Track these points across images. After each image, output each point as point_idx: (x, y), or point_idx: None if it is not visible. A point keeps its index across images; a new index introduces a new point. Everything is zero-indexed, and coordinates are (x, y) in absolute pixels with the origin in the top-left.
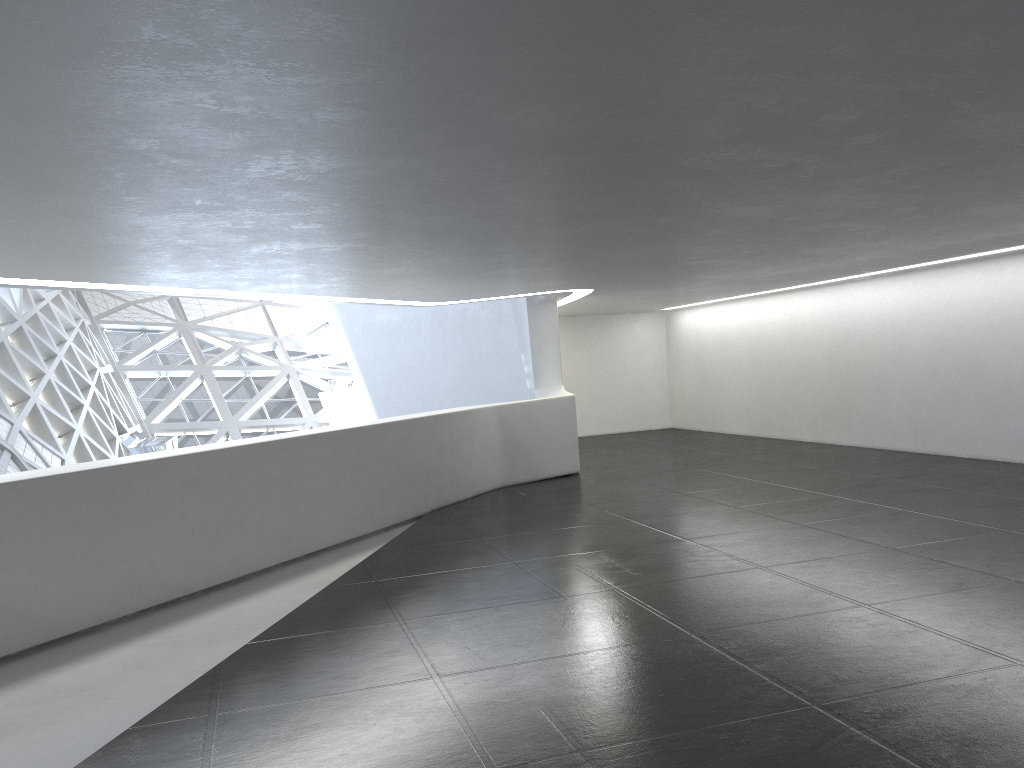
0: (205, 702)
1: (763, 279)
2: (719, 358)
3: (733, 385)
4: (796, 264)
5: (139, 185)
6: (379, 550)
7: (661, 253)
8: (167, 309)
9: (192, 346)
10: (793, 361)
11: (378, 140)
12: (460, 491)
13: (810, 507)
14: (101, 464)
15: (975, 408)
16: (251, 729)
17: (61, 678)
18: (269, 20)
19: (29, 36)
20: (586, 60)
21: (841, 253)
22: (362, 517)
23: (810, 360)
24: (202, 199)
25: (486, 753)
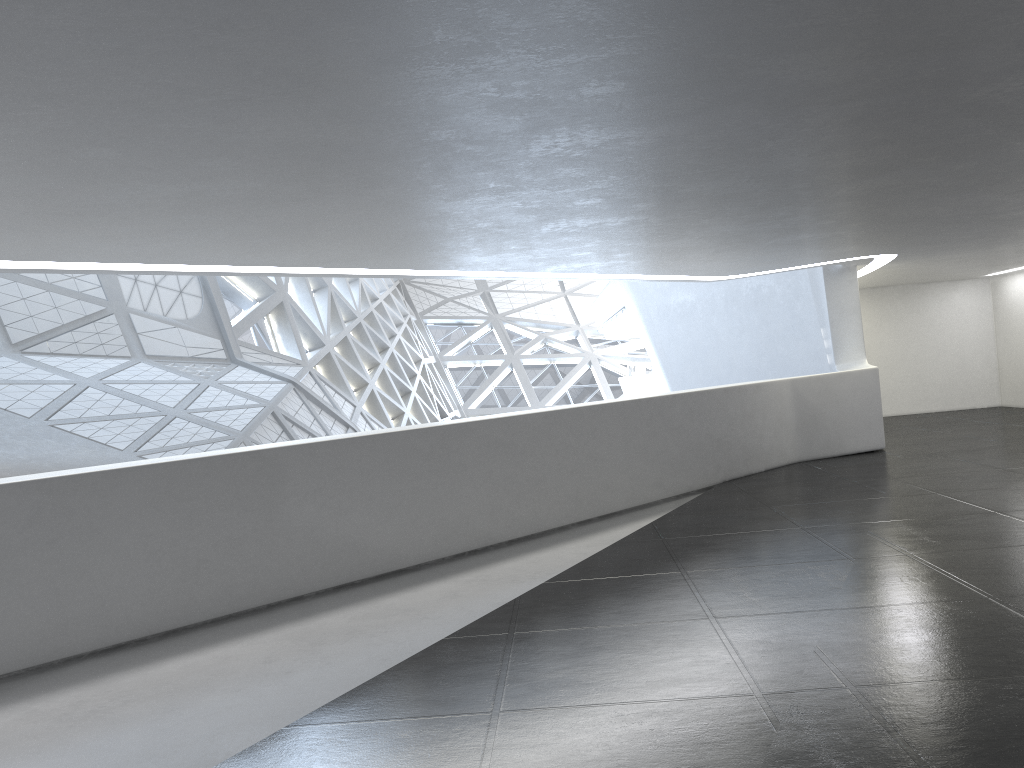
0: (505, 624)
1: None
2: None
3: None
4: None
5: (442, 173)
6: (668, 514)
7: (967, 206)
8: (480, 303)
9: (502, 337)
10: None
11: (641, 109)
12: (752, 464)
13: None
14: (421, 426)
15: None
16: (543, 646)
17: (392, 601)
18: (532, 10)
19: (353, 52)
20: (830, 4)
21: None
22: (652, 484)
23: None
24: (494, 182)
25: (753, 681)
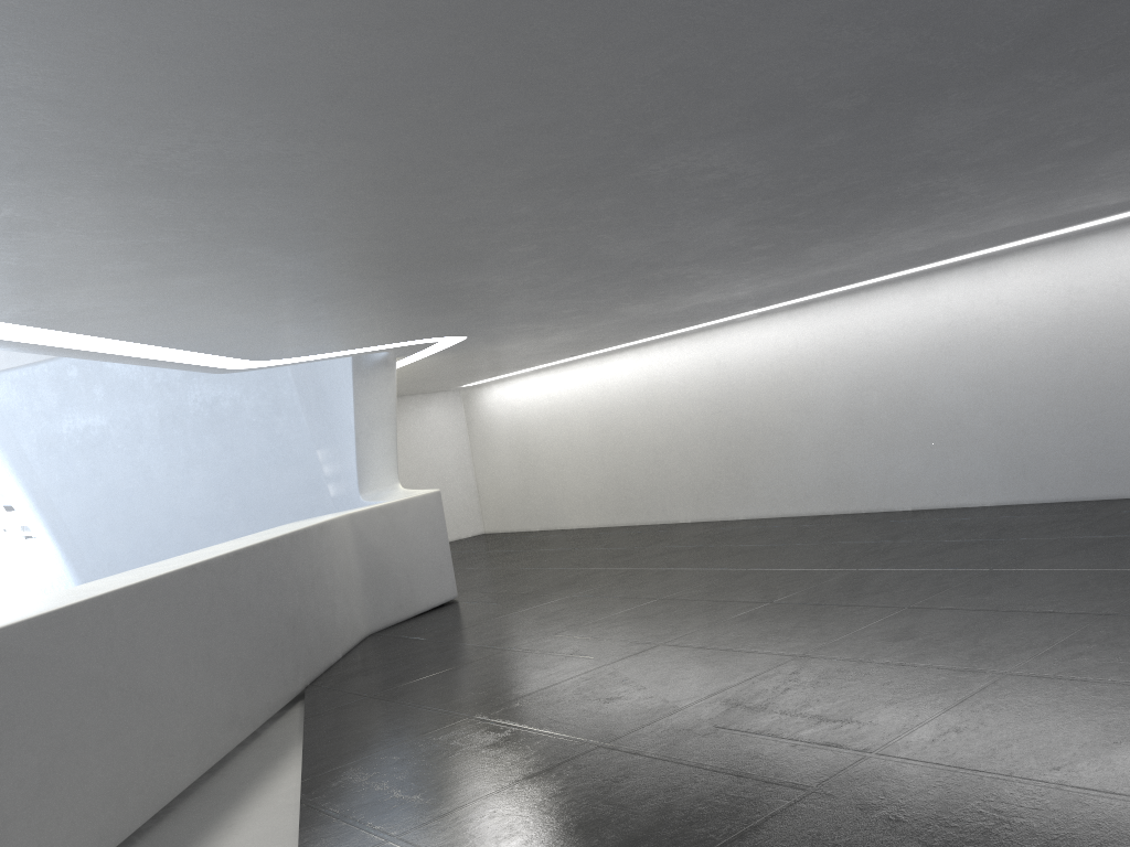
0: None
1: (667, 316)
2: (549, 437)
3: (573, 468)
4: (753, 281)
5: None
6: (307, 774)
7: (674, 244)
8: None
9: None
10: (658, 428)
11: None
12: (330, 650)
13: (870, 586)
14: None
15: (916, 451)
16: None
17: None
18: None
19: None
20: None
21: (833, 256)
22: (226, 721)
23: (682, 423)
24: None
25: None
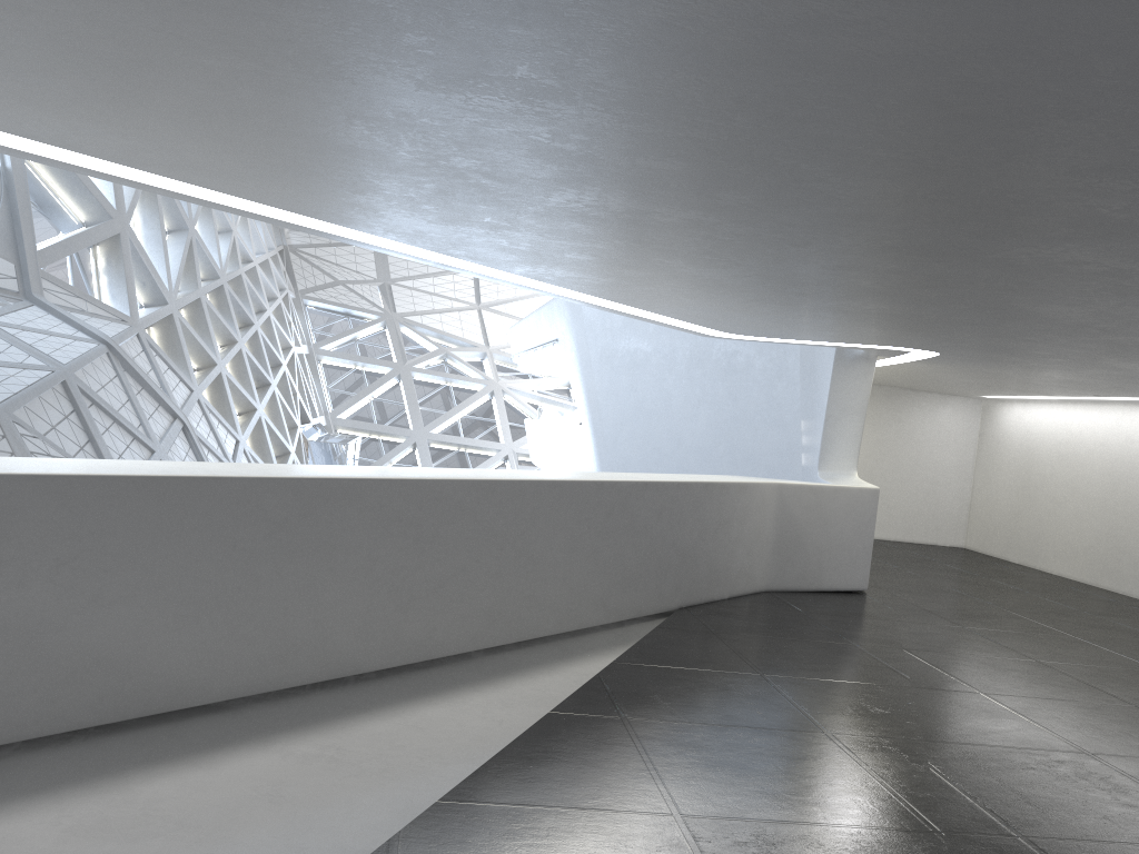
0: None
1: None
2: (1055, 473)
3: (1070, 512)
4: None
5: (439, 3)
6: (618, 660)
7: (1111, 315)
8: (376, 296)
9: (395, 341)
10: None
11: None
12: (716, 588)
13: None
14: (278, 472)
15: None
16: None
17: (161, 791)
18: None
19: None
20: None
21: None
22: (594, 603)
23: None
24: (530, 64)
25: None
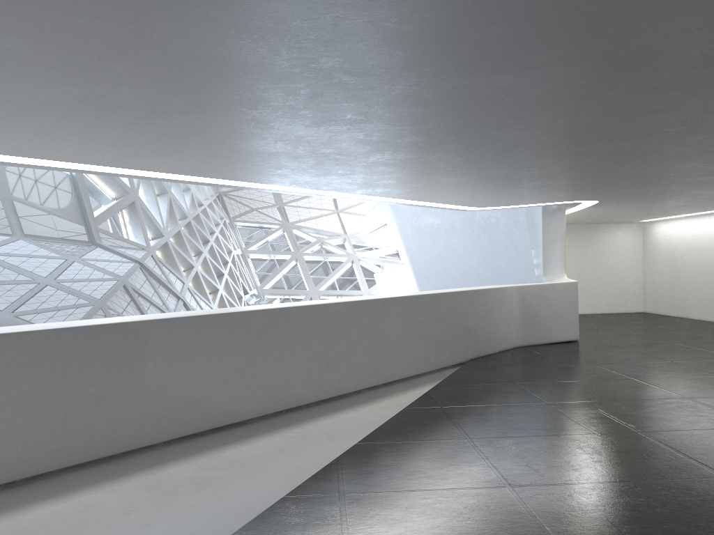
0: (335, 484)
1: None
2: (689, 260)
3: (701, 281)
4: None
5: (313, 100)
6: (437, 385)
7: (672, 169)
8: (276, 214)
9: (291, 239)
10: None
11: (503, 58)
12: (490, 347)
13: None
14: (256, 308)
15: None
16: (373, 509)
17: (230, 453)
18: None
19: None
20: None
21: None
22: (422, 360)
23: None
24: (352, 113)
25: None
